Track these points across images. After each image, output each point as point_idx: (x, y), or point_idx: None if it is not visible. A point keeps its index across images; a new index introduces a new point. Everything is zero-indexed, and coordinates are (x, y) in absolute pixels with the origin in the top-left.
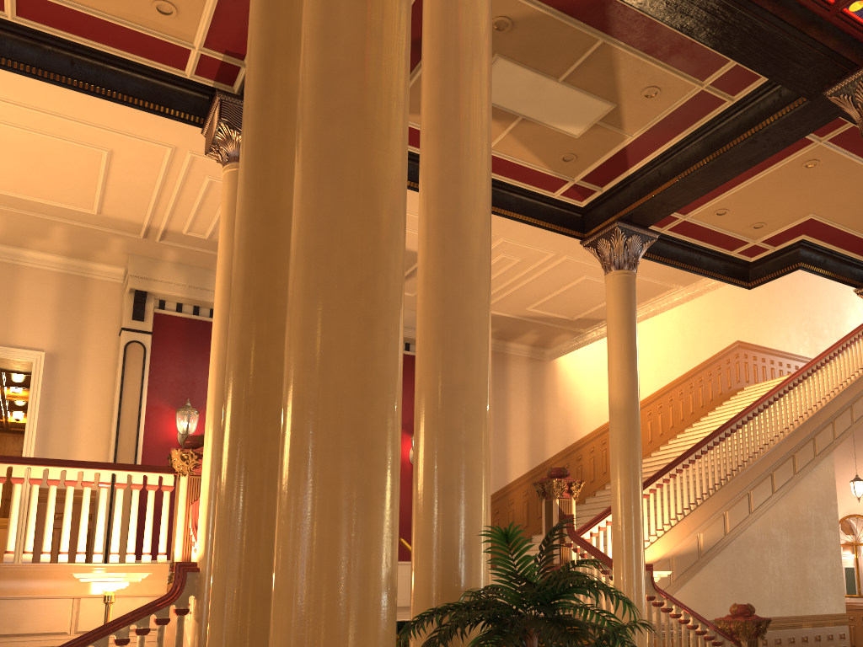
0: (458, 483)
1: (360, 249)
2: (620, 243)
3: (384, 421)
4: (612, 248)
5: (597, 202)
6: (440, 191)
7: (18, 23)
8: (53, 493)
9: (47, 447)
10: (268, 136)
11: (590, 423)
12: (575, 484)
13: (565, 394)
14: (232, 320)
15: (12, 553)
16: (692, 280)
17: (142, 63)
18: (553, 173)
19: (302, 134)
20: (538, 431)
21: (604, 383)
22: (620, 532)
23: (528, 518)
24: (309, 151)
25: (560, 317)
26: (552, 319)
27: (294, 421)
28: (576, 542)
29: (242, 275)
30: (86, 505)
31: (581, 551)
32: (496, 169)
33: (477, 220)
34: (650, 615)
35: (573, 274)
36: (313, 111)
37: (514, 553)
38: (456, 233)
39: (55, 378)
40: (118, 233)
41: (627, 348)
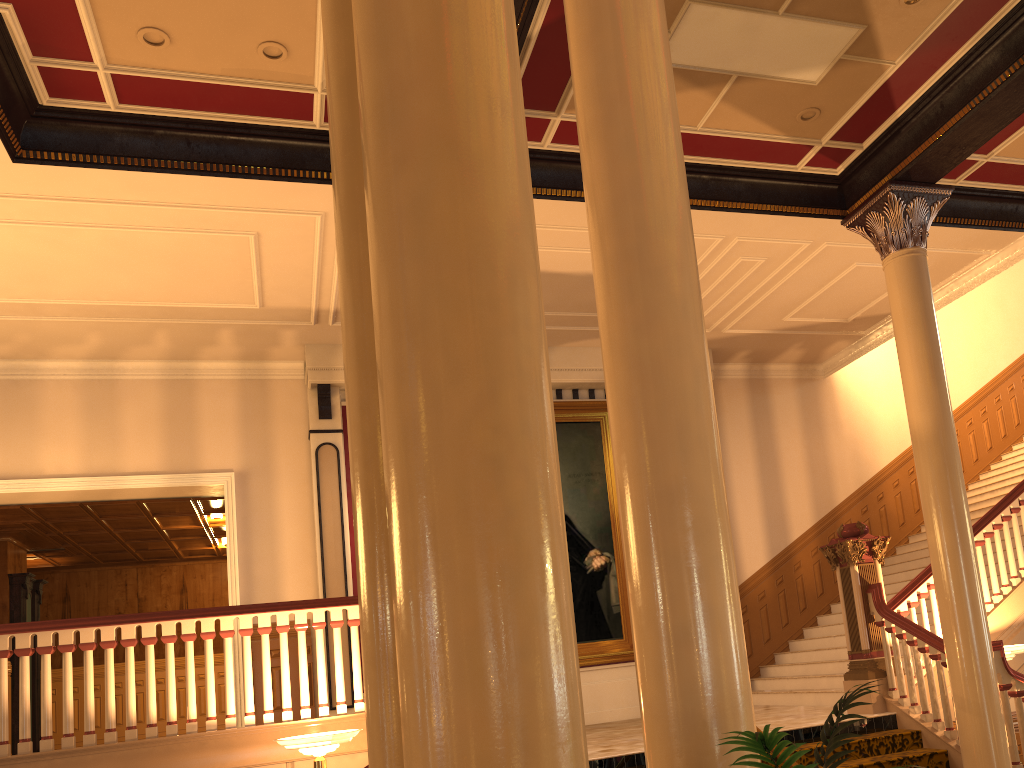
0: (692, 629)
1: (467, 353)
2: (898, 212)
3: (539, 612)
4: (887, 223)
5: (857, 164)
6: (614, 215)
7: (123, 111)
8: (247, 644)
9: (252, 578)
10: (362, 194)
11: (889, 449)
12: (877, 543)
13: (851, 418)
14: (351, 455)
15: (214, 718)
16: (1008, 239)
17: (264, 124)
18: (790, 139)
19: (369, 192)
20: (820, 471)
21: (902, 394)
22: (949, 603)
23: (823, 583)
24: (379, 216)
25: (829, 321)
26: (819, 326)
27: (406, 631)
28: (890, 620)
29: (355, 392)
30: (284, 654)
31: (897, 631)
32: (714, 152)
33: (672, 244)
34: (1007, 710)
35: (839, 264)
36: (376, 155)
37: (779, 761)
38: (644, 270)
39: (249, 499)
40: (287, 324)
41: (926, 353)
